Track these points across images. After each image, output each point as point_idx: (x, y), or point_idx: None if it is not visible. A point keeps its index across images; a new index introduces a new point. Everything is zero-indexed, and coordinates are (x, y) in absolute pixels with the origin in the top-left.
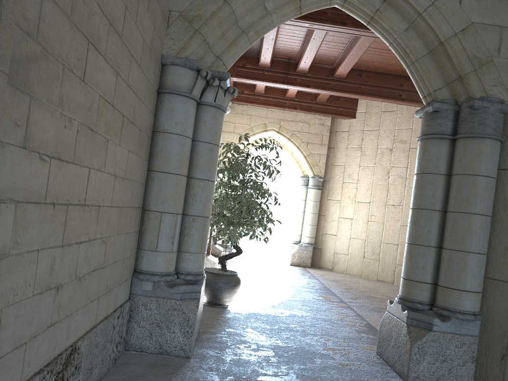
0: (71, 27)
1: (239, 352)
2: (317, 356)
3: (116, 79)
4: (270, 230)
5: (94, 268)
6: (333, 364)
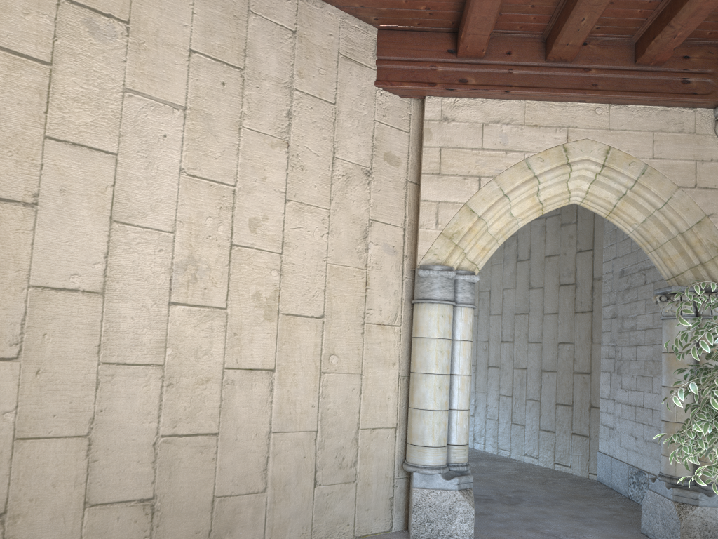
0: (629, 347)
1: (611, 538)
2: (538, 538)
3: (653, 347)
4: (672, 454)
5: (653, 441)
6: (522, 532)
